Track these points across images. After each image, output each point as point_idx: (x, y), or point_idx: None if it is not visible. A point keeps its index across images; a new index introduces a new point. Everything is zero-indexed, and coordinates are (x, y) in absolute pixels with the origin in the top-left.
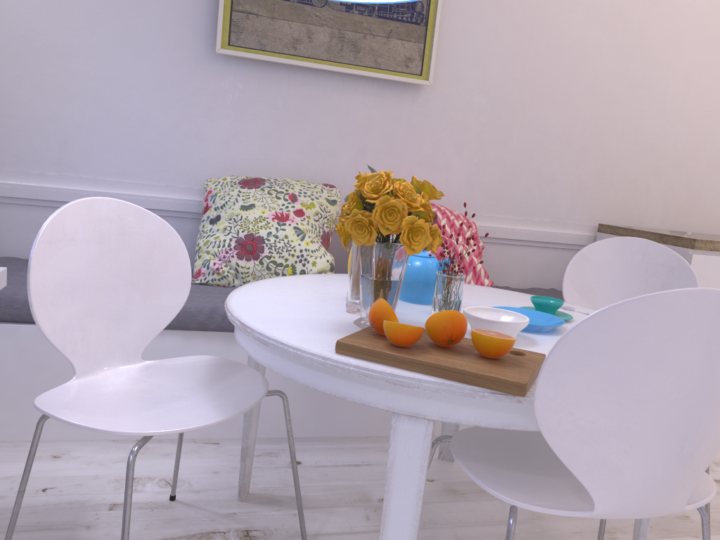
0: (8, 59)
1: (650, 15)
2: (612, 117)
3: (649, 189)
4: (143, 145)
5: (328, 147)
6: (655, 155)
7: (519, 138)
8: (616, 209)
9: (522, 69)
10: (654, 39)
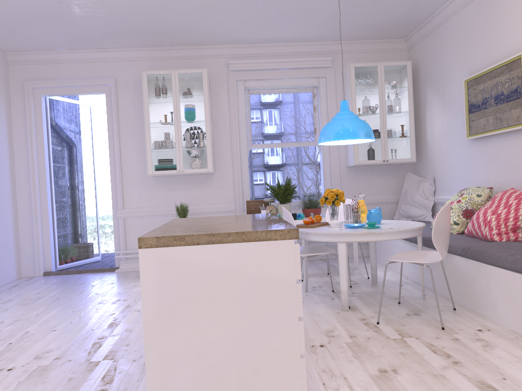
0: (438, 157)
1: None
2: None
3: None
4: (460, 179)
5: (503, 168)
6: None
7: None
8: None
9: None
10: None
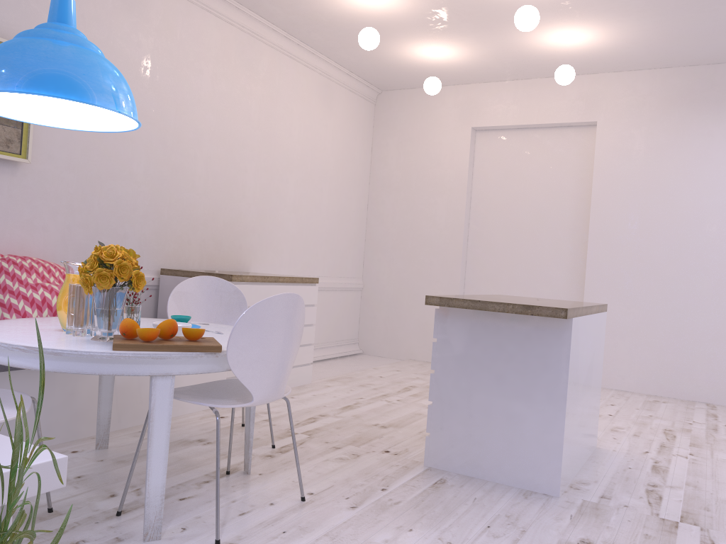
0: None
1: (181, 120)
2: (162, 191)
3: (190, 242)
4: None
5: None
6: (192, 217)
7: (100, 206)
8: (171, 257)
9: (98, 153)
10: (185, 138)
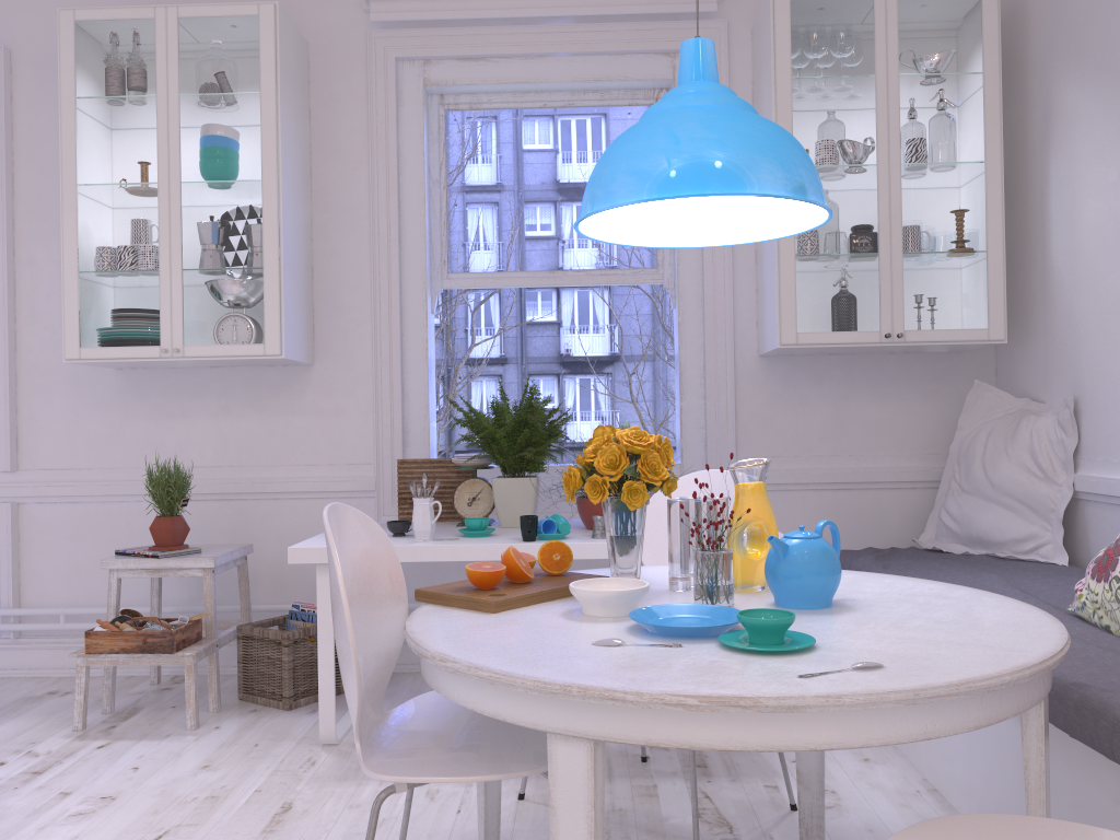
0: (1094, 324)
1: None
2: None
3: None
4: None
5: None
6: None
7: None
8: None
9: None
10: None
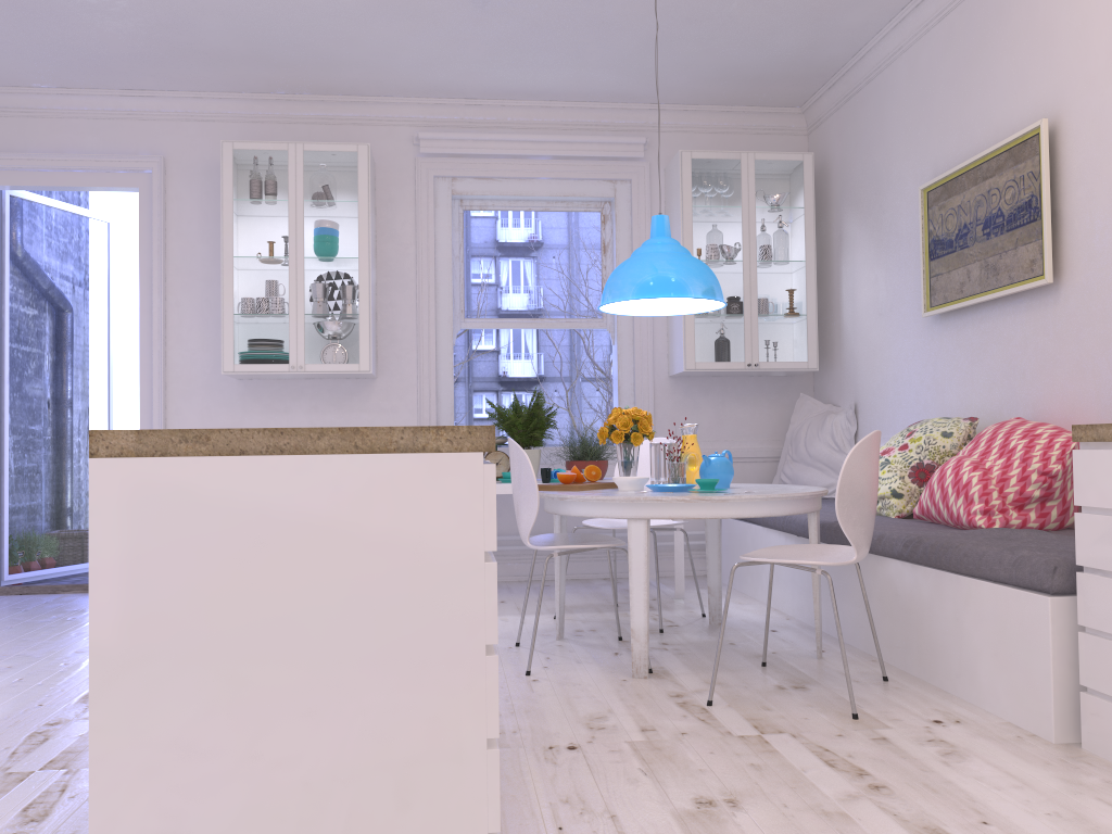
0: (864, 360)
1: None
2: None
3: None
4: (910, 405)
5: (1000, 377)
6: None
7: None
8: None
9: None
10: None
